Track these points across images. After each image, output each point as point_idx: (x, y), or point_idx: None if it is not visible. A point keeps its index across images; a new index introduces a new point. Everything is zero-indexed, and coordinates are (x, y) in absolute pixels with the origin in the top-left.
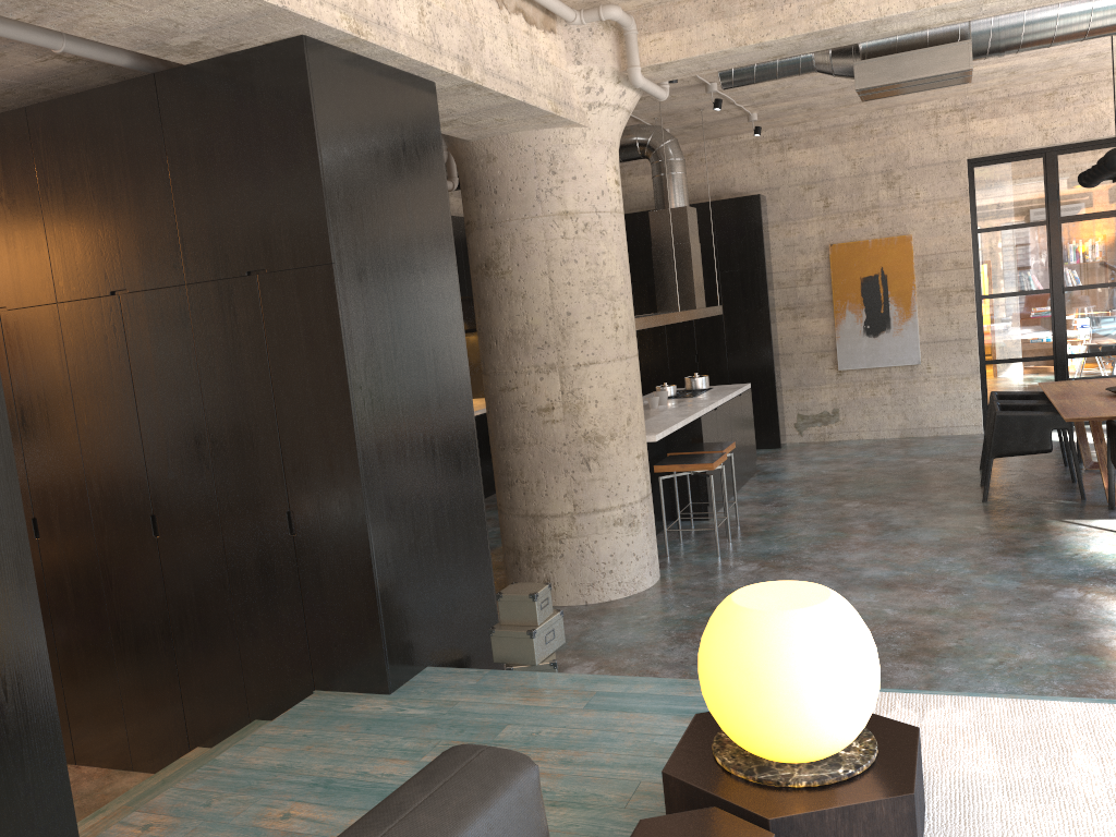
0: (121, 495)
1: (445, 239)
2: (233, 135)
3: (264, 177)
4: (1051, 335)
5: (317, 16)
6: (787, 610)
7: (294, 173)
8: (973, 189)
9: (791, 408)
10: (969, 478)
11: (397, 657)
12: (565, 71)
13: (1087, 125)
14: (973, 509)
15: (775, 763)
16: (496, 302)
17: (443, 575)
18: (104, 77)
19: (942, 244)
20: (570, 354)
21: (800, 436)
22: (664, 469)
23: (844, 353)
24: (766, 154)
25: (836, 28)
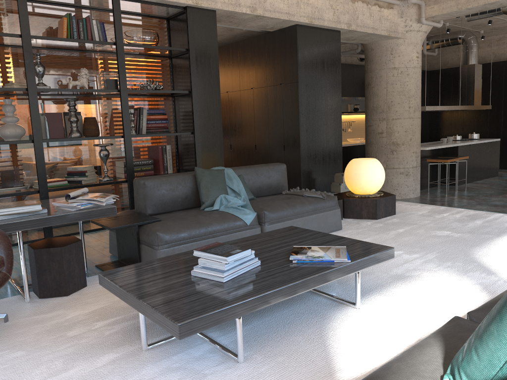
0: (249, 139)
1: (337, 76)
2: (280, 49)
3: (285, 59)
4: None
5: (298, 20)
6: (360, 160)
7: (292, 59)
8: None
9: None
10: None
11: (305, 185)
12: (396, 20)
13: None
14: None
15: (355, 194)
16: (369, 97)
17: (323, 169)
18: (256, 32)
19: None
20: (390, 115)
21: None
22: (430, 160)
23: None
24: None
25: (494, 2)
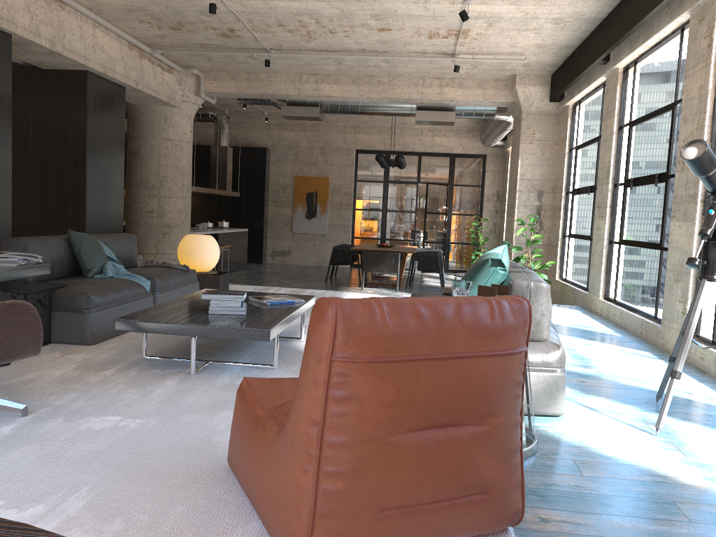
0: None
1: (122, 139)
2: (58, 94)
3: (66, 109)
4: (380, 229)
5: (94, 67)
6: (198, 235)
7: (77, 110)
8: (357, 162)
9: (270, 247)
10: (327, 276)
11: None
12: (174, 87)
13: (401, 145)
14: (319, 282)
15: None
16: (136, 168)
17: None
18: None
19: (341, 183)
20: (163, 192)
21: (272, 260)
22: None
23: (295, 225)
24: (273, 130)
25: (273, 94)
